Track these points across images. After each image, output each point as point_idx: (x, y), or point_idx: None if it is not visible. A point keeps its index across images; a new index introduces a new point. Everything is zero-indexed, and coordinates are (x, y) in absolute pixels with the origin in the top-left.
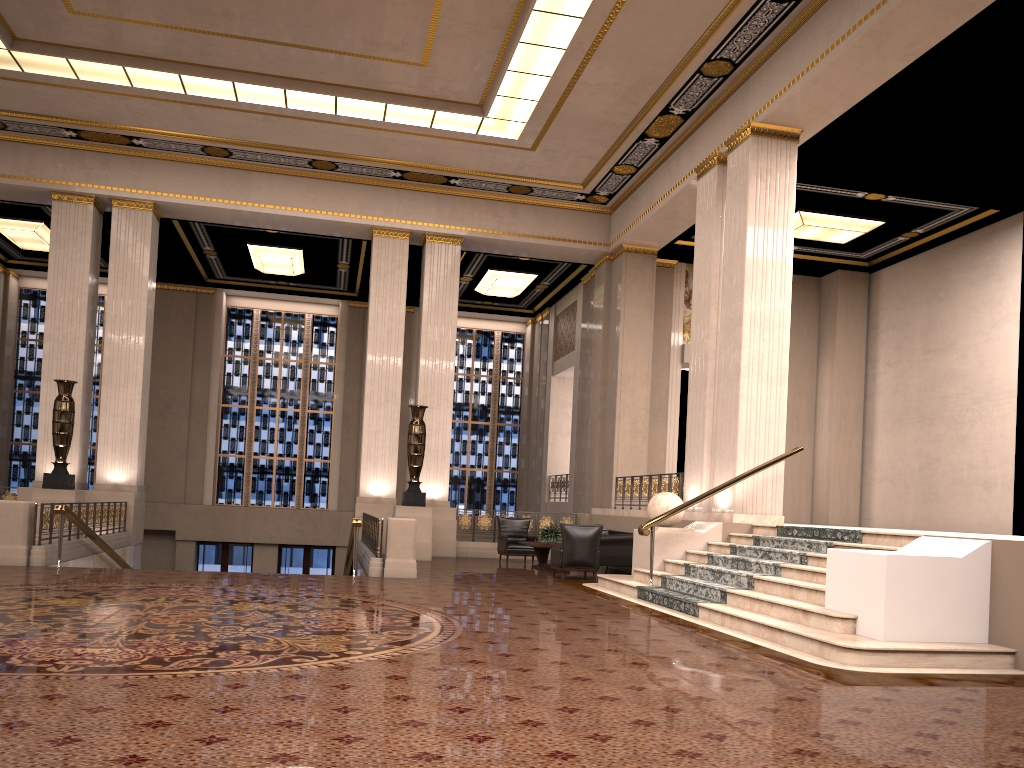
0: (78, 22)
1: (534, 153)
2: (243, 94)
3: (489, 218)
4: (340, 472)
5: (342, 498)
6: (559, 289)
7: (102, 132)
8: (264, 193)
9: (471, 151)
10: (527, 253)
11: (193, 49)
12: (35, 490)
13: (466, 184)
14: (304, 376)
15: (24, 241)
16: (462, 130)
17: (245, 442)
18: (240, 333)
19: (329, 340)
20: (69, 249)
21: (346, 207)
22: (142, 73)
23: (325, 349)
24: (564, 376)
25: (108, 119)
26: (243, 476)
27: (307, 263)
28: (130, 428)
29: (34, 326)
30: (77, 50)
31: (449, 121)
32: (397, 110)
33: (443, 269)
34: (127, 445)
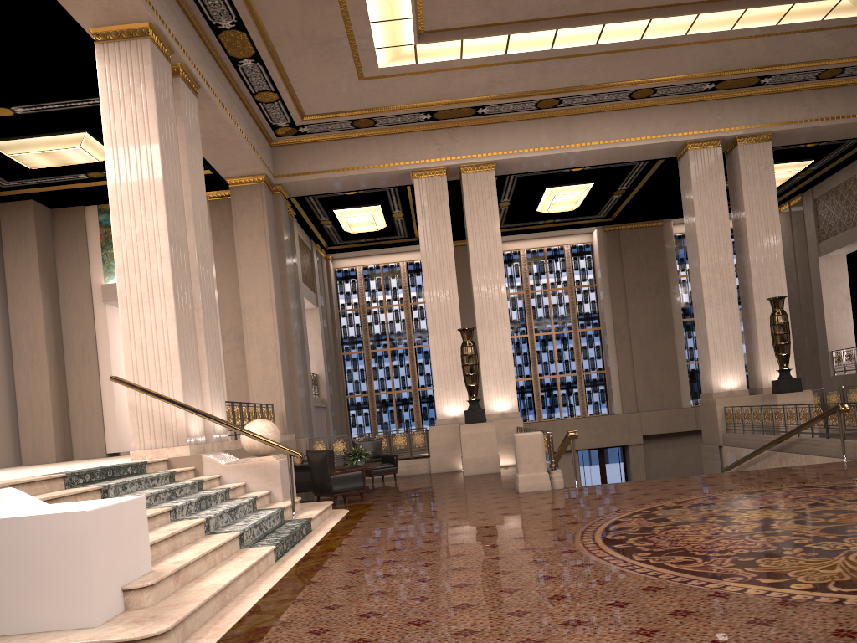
0: None
1: None
2: (606, 35)
3: (797, 109)
4: (619, 379)
5: (625, 402)
6: (824, 171)
7: (455, 108)
8: (588, 132)
9: (802, 42)
10: (827, 137)
11: None
12: (462, 426)
13: (775, 80)
14: (571, 300)
15: (358, 225)
16: (808, 19)
17: (530, 366)
18: (511, 273)
19: (587, 265)
20: (433, 217)
21: (662, 129)
22: (522, 37)
23: (585, 273)
24: (832, 254)
25: (464, 94)
26: (533, 396)
27: (586, 196)
28: (505, 362)
29: (349, 298)
30: (471, 29)
31: (801, 12)
32: (753, 13)
33: (758, 167)
34: (505, 378)
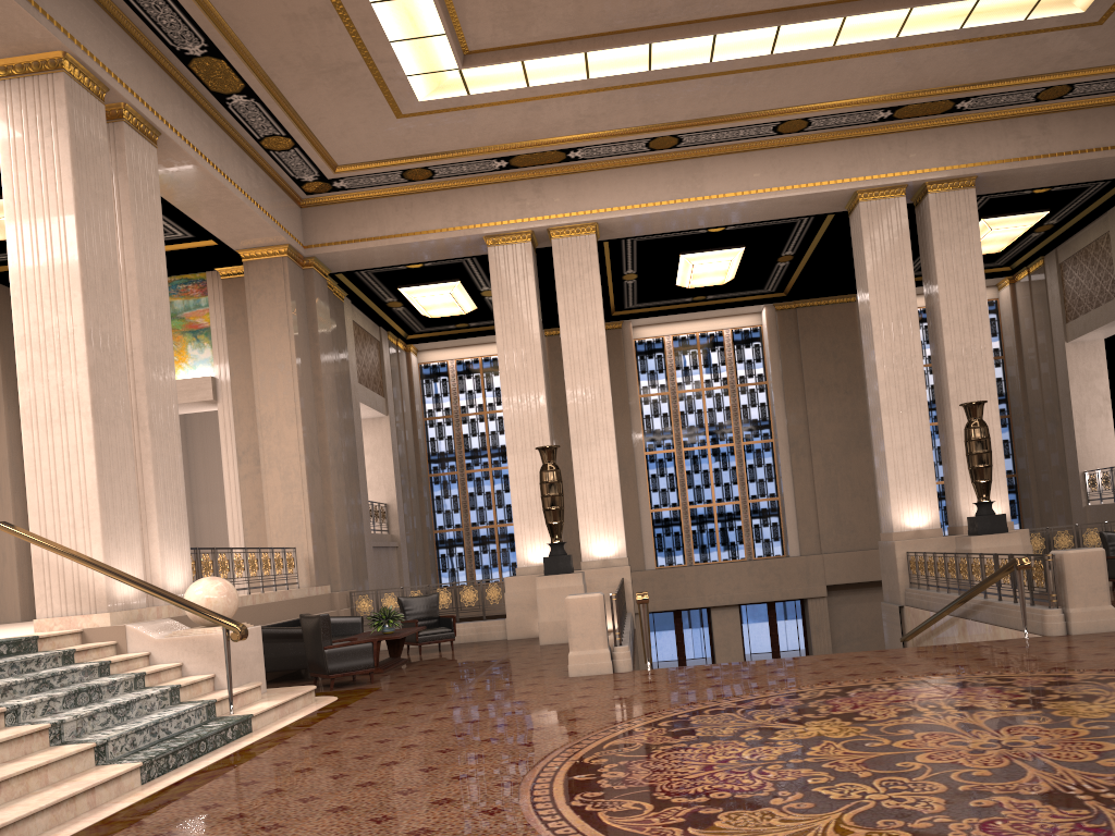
0: (544, 6)
1: (1099, 28)
2: (721, 50)
3: (1010, 142)
4: (796, 509)
5: (803, 540)
6: (1069, 226)
7: (537, 152)
8: (720, 180)
9: (1004, 51)
10: (1058, 179)
11: (674, 2)
12: (539, 578)
13: (977, 104)
14: (732, 403)
15: (436, 308)
16: (1005, 20)
17: (677, 491)
18: (653, 367)
19: (755, 355)
20: (513, 298)
21: (822, 173)
22: (605, 55)
23: (752, 367)
24: (1084, 339)
25: (546, 133)
26: (681, 531)
27: (740, 264)
28: (609, 491)
29: (439, 402)
30: (533, 47)
31: (992, 10)
32: (923, 14)
33: (956, 223)
34: (609, 512)
